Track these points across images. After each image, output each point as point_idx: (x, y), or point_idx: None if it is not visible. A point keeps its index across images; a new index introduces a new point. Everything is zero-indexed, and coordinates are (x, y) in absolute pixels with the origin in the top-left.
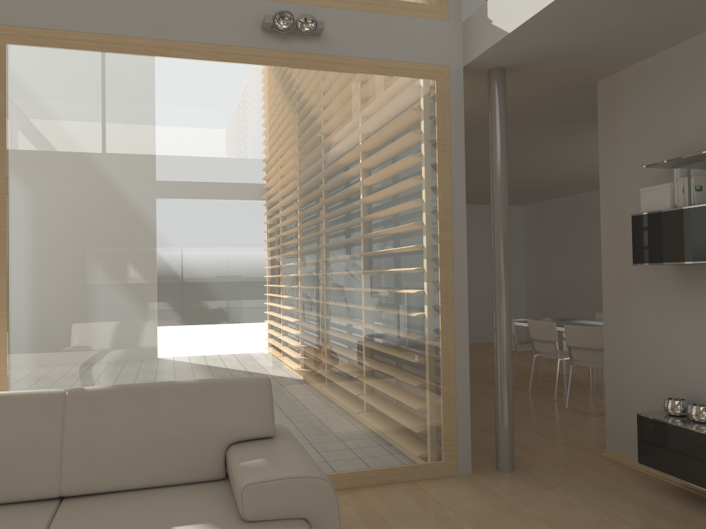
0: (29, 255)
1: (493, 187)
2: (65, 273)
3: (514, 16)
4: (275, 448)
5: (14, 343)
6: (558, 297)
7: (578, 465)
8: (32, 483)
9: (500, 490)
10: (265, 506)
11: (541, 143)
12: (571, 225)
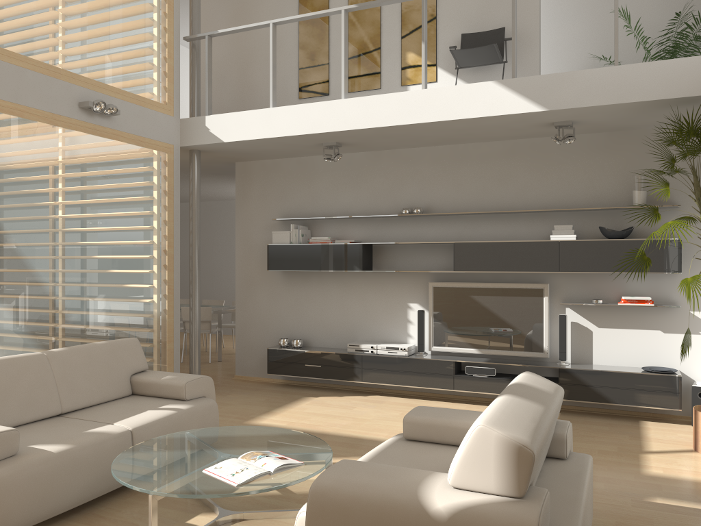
0: None
1: (194, 222)
2: None
3: (229, 134)
4: (162, 372)
5: None
6: None
7: (229, 384)
8: (48, 407)
9: None
10: (193, 392)
11: None
12: None
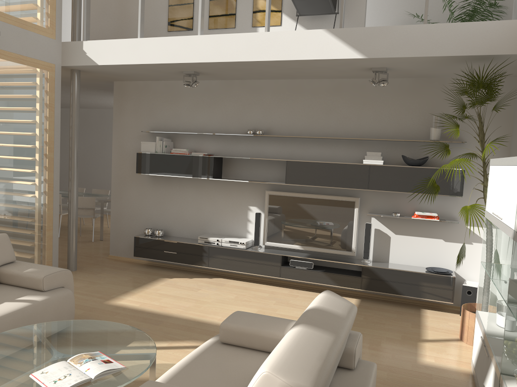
0: None
1: (73, 130)
2: None
3: (103, 59)
4: (27, 264)
5: None
6: None
7: (102, 263)
8: None
9: (79, 277)
10: (51, 284)
11: None
12: None
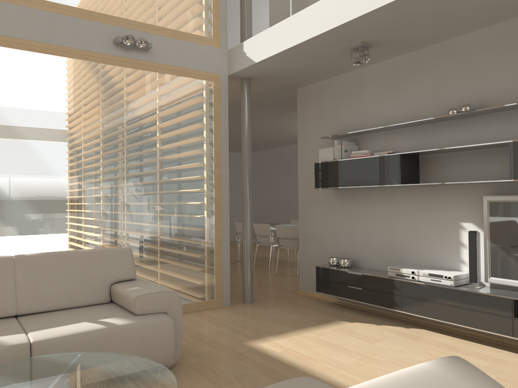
0: None
1: (244, 144)
2: None
3: (259, 54)
4: (140, 283)
5: None
6: (266, 212)
7: (286, 298)
8: None
9: (247, 310)
10: (146, 306)
11: (263, 117)
12: (275, 167)
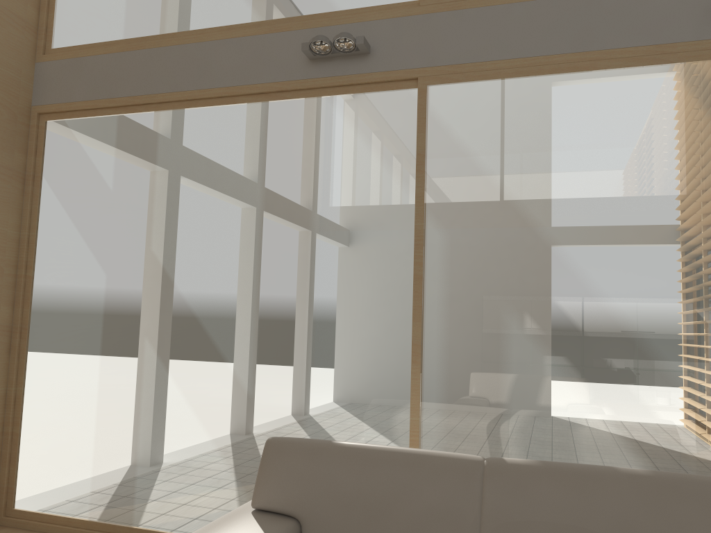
0: (443, 300)
1: None
2: (477, 321)
3: None
4: None
5: (426, 392)
6: None
7: None
8: None
9: None
10: None
11: None
12: None
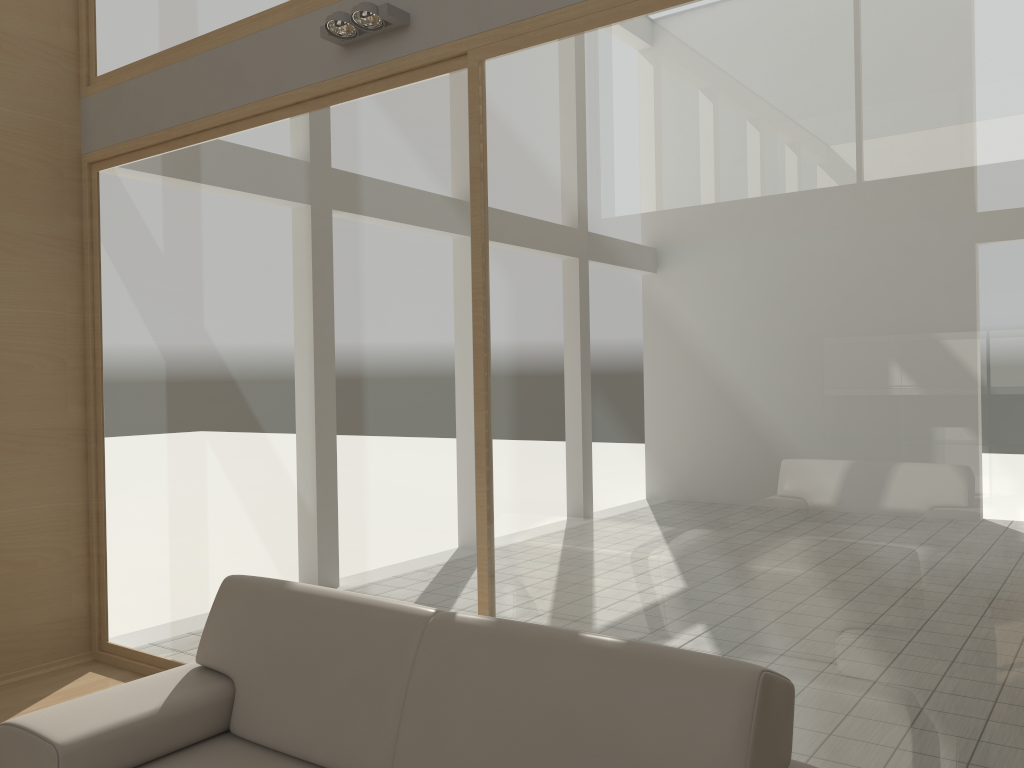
0: (509, 379)
1: None
2: (551, 408)
3: None
4: None
5: (494, 510)
6: None
7: None
8: (361, 754)
9: None
10: None
11: None
12: None
